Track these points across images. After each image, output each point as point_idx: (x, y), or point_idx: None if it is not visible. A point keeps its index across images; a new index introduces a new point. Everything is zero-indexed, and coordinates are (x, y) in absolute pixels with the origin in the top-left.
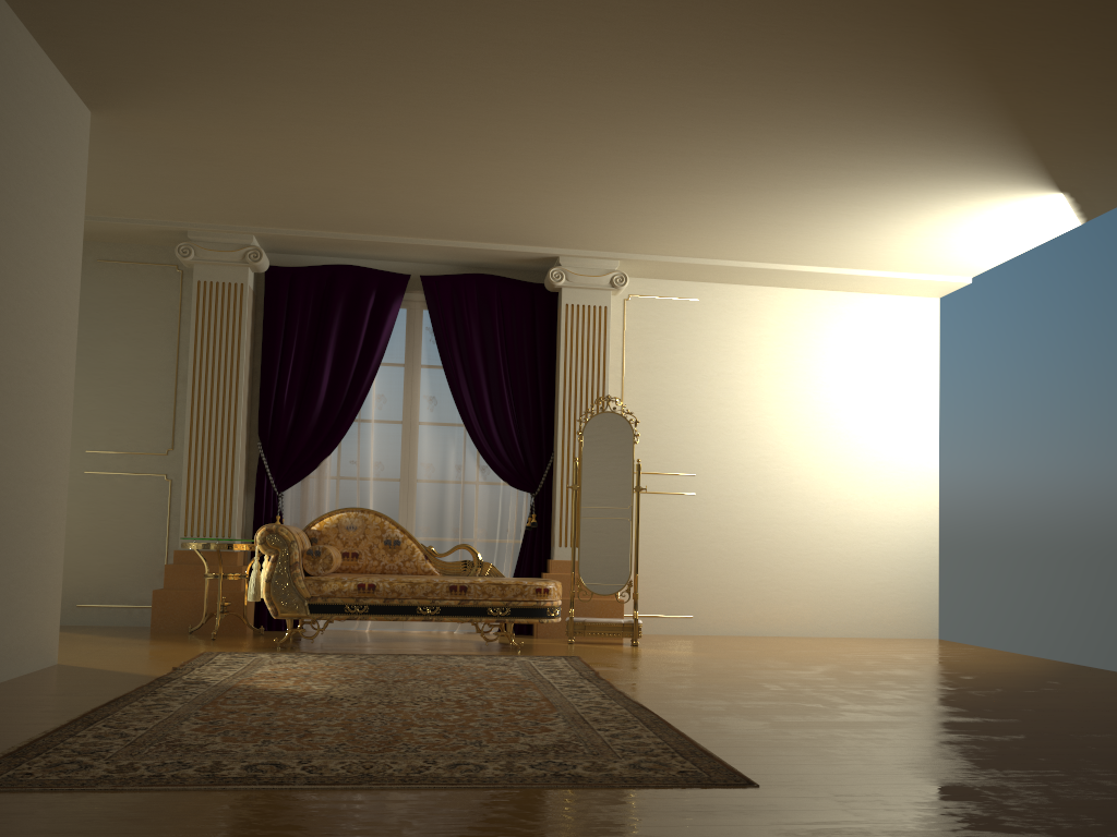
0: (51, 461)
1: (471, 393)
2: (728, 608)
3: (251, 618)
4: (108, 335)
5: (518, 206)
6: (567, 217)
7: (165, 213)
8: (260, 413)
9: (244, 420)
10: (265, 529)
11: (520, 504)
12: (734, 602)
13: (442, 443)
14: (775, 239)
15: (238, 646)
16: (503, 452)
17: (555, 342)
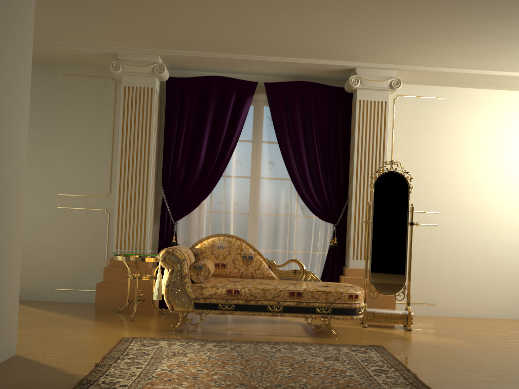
0: (6, 207)
1: (296, 159)
2: (457, 299)
3: (157, 301)
4: (71, 122)
5: (339, 26)
6: (371, 35)
7: (102, 40)
8: (163, 171)
9: (153, 175)
10: (165, 251)
11: (326, 230)
12: (462, 295)
13: (276, 191)
14: (514, 50)
15: (147, 329)
16: (315, 197)
17: (350, 126)
